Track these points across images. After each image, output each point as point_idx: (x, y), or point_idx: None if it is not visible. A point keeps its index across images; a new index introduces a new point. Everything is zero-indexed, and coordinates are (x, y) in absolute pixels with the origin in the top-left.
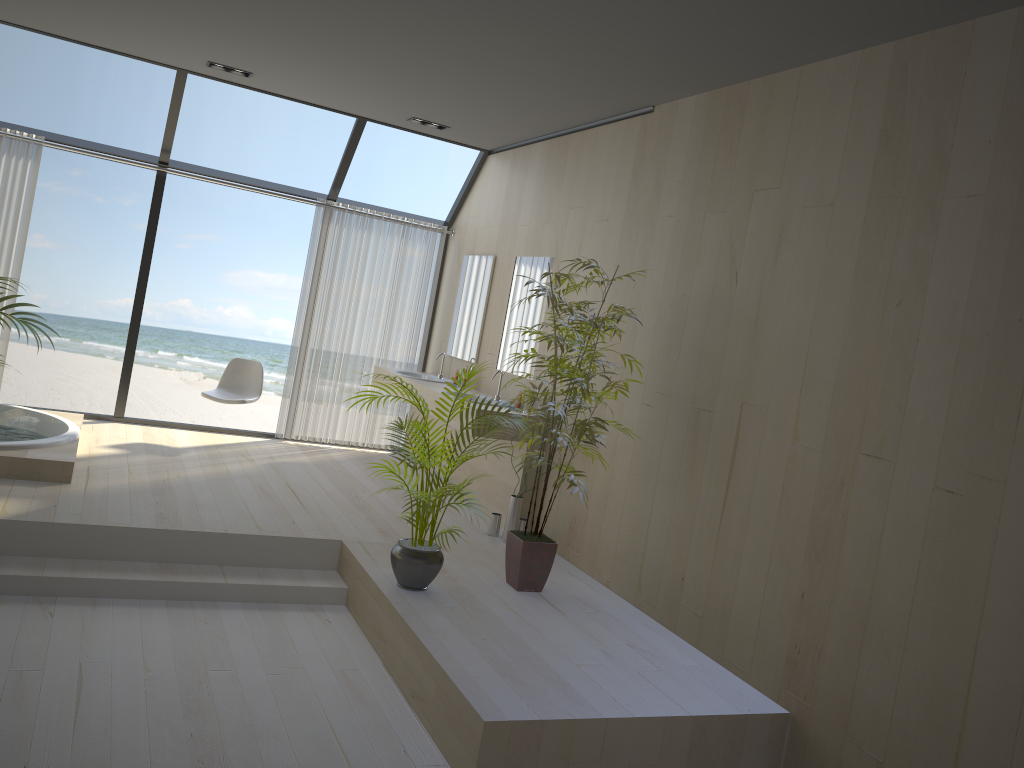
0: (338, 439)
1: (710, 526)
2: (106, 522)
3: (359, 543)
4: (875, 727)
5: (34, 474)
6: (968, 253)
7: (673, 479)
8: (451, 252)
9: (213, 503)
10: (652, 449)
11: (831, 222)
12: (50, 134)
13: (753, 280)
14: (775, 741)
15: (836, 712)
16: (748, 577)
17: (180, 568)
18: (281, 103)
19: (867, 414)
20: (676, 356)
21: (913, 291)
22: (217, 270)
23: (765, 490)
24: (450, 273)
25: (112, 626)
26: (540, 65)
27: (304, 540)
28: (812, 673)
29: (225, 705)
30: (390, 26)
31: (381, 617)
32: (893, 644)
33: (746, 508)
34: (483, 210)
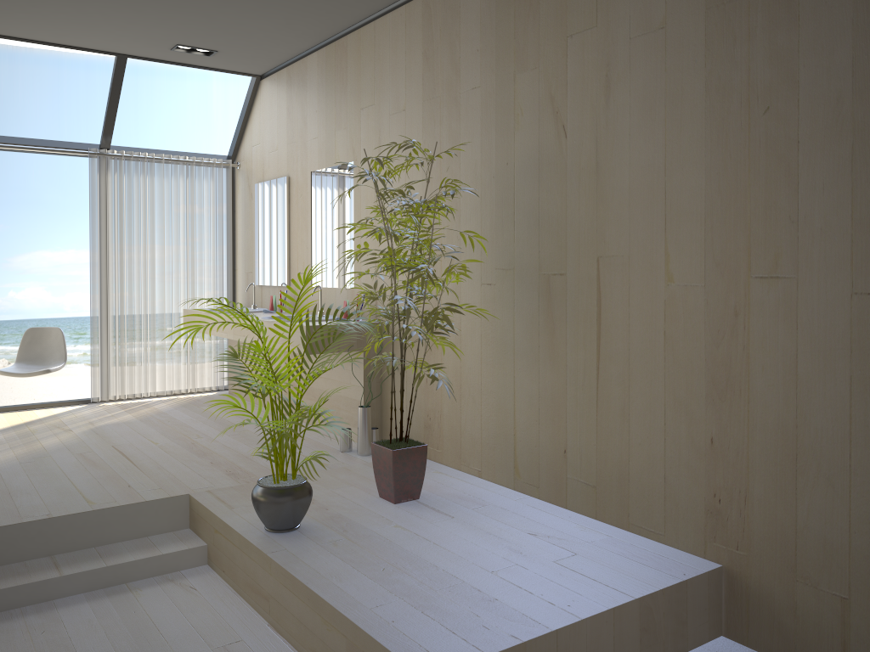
0: (159, 390)
1: (586, 391)
2: None
3: (209, 492)
4: (831, 562)
5: None
6: (842, 35)
7: (533, 352)
8: (240, 184)
9: (30, 486)
10: (502, 327)
11: (665, 46)
12: None
13: (585, 129)
14: (714, 599)
15: (779, 555)
16: (642, 434)
17: (0, 572)
18: (36, 86)
19: (751, 235)
20: (511, 227)
21: (781, 93)
22: (1, 257)
23: (644, 341)
24: (243, 205)
25: None
26: None
27: (146, 504)
28: (741, 519)
29: None
30: None
31: (256, 571)
32: (835, 470)
33: (625, 364)
34: (266, 135)
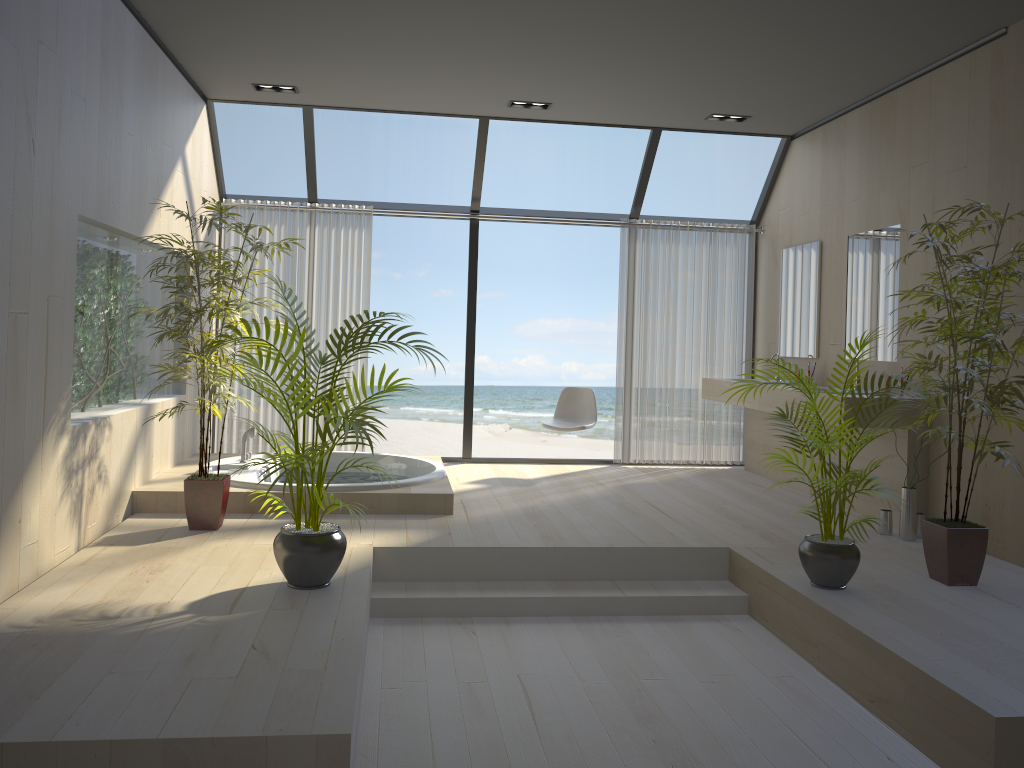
0: (675, 459)
1: None
2: (499, 544)
3: (748, 549)
4: None
5: (420, 508)
6: None
7: None
8: (763, 250)
9: (586, 522)
10: None
11: None
12: (376, 203)
13: None
14: None
15: None
16: None
17: (575, 585)
18: (544, 155)
19: None
20: None
21: None
22: (507, 324)
23: None
24: (766, 272)
25: (532, 641)
26: (870, 9)
27: (690, 549)
28: None
29: (673, 712)
30: (703, 7)
31: (803, 620)
32: None
33: None
34: (795, 198)
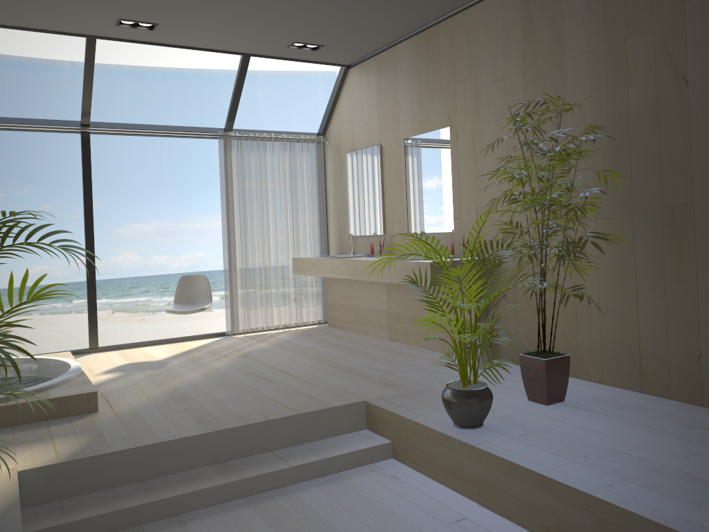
0: (275, 324)
1: None
2: (159, 438)
3: (381, 399)
4: None
5: (63, 411)
6: None
7: (657, 273)
8: (330, 155)
9: (232, 397)
10: (621, 254)
11: None
12: None
13: (708, 77)
14: None
15: None
16: None
17: (239, 464)
18: (126, 94)
19: None
20: (627, 168)
21: None
22: (105, 229)
23: None
24: (334, 172)
25: None
26: None
27: (335, 409)
28: None
29: None
30: None
31: (459, 461)
32: None
33: None
34: (355, 113)
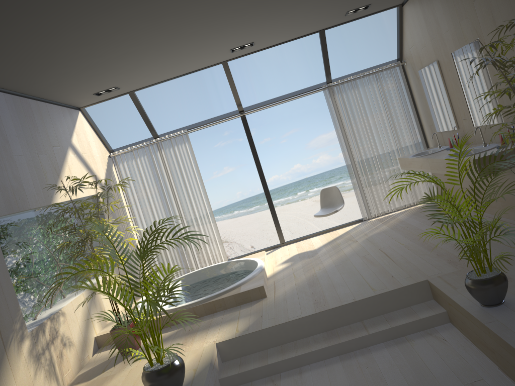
0: (398, 207)
1: None
2: (288, 318)
3: (439, 277)
4: None
5: (248, 299)
6: None
7: None
8: (409, 73)
9: (342, 281)
10: None
11: None
12: (188, 126)
13: None
14: None
15: None
16: None
17: (339, 331)
18: (292, 52)
19: None
20: None
21: None
22: (303, 144)
23: None
24: (415, 85)
25: None
26: None
27: (403, 288)
28: None
29: None
30: None
31: (480, 333)
32: None
33: None
34: (416, 39)
